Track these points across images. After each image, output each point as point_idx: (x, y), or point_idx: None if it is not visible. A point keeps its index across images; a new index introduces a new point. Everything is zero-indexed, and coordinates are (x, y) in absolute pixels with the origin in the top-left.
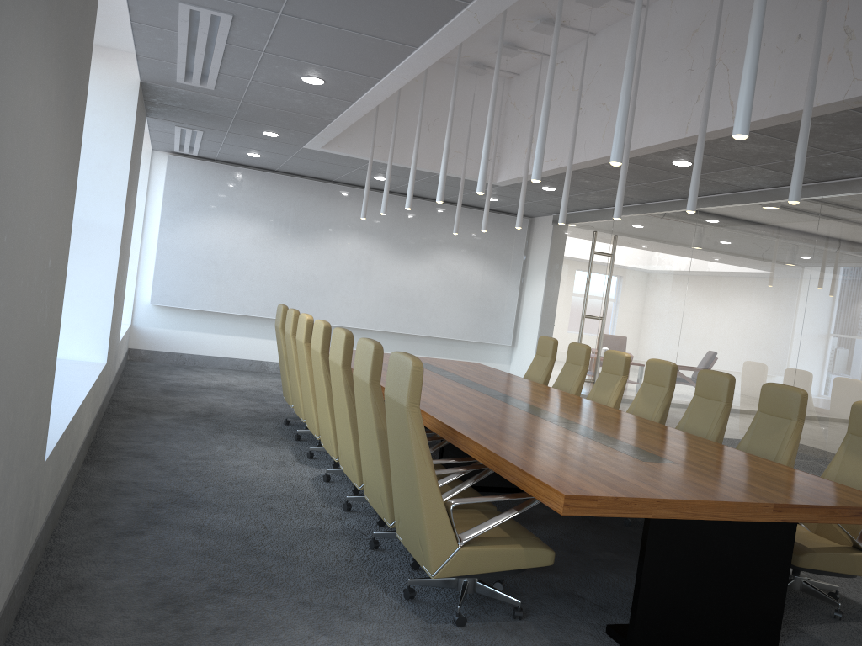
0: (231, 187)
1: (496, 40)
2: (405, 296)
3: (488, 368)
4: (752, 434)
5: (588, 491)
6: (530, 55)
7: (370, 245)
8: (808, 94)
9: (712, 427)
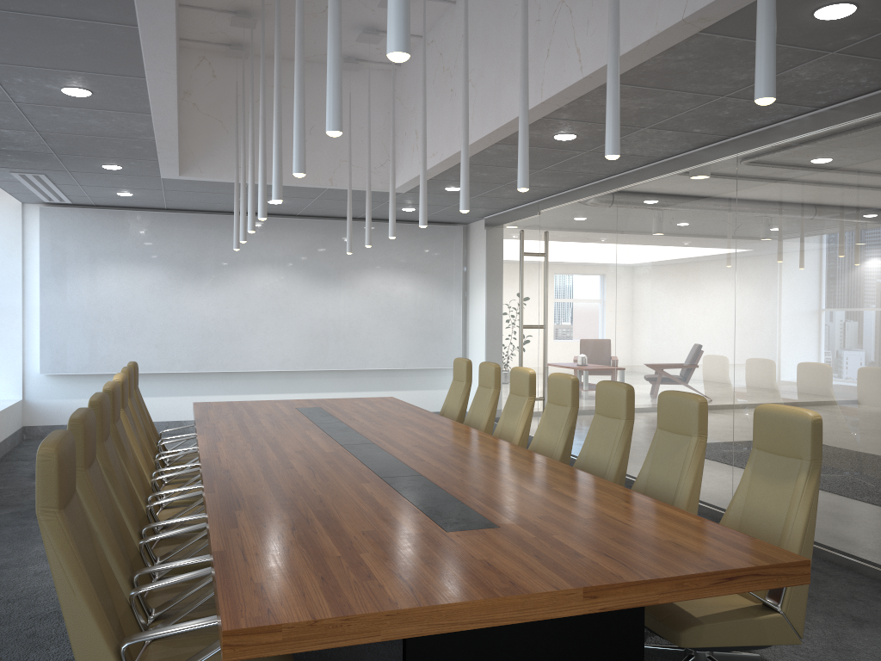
0: (117, 234)
1: (352, 26)
2: (333, 329)
3: (396, 403)
4: (653, 458)
5: (277, 615)
6: None
7: (286, 277)
8: (611, 11)
9: (613, 453)
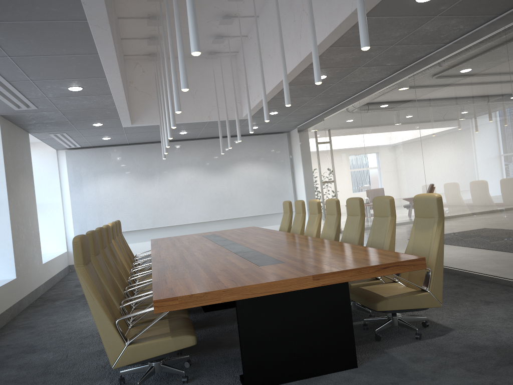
0: (105, 160)
1: (209, 36)
2: (222, 197)
3: (254, 228)
4: (373, 231)
5: (176, 294)
6: (235, 39)
7: (194, 172)
8: (309, 15)
9: (355, 233)
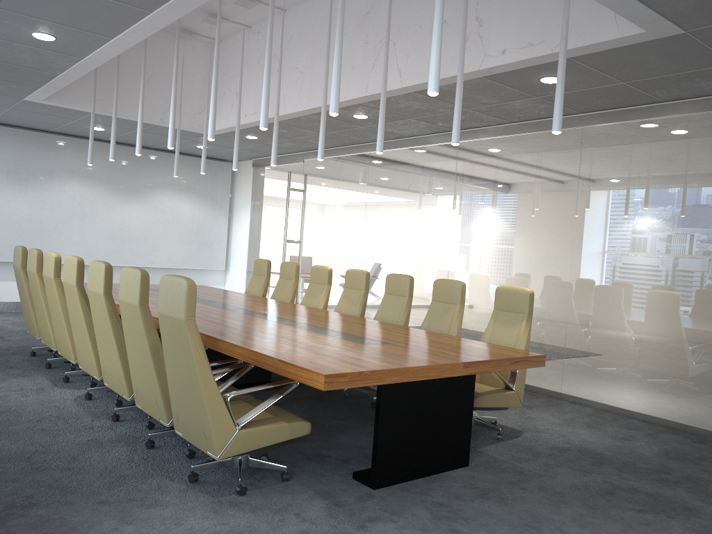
0: None
1: (202, 10)
2: (128, 233)
3: (215, 289)
4: (430, 318)
5: (340, 370)
6: (231, 25)
7: (92, 189)
8: (460, 65)
9: (400, 316)
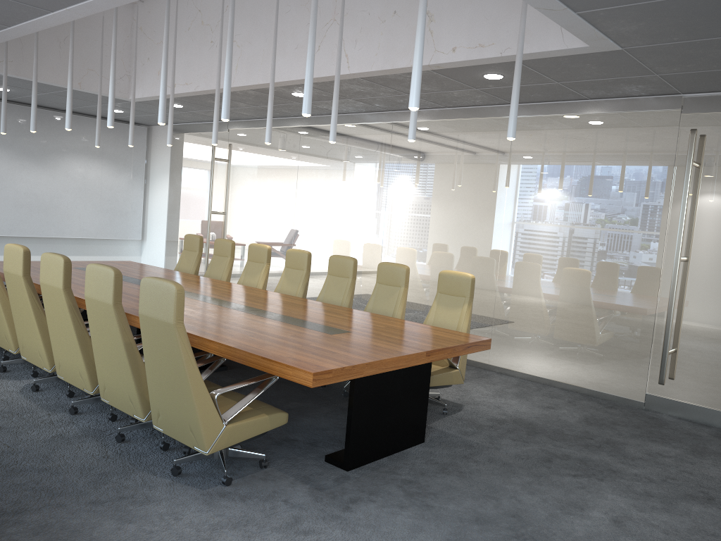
0: None
1: None
2: (36, 202)
3: (145, 266)
4: (375, 299)
5: (324, 366)
6: None
7: None
8: None
9: (345, 297)
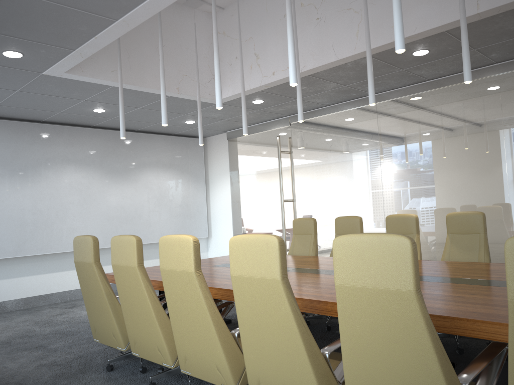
0: None
1: None
2: (124, 214)
3: None
4: None
5: None
6: None
7: (87, 174)
8: None
9: None
